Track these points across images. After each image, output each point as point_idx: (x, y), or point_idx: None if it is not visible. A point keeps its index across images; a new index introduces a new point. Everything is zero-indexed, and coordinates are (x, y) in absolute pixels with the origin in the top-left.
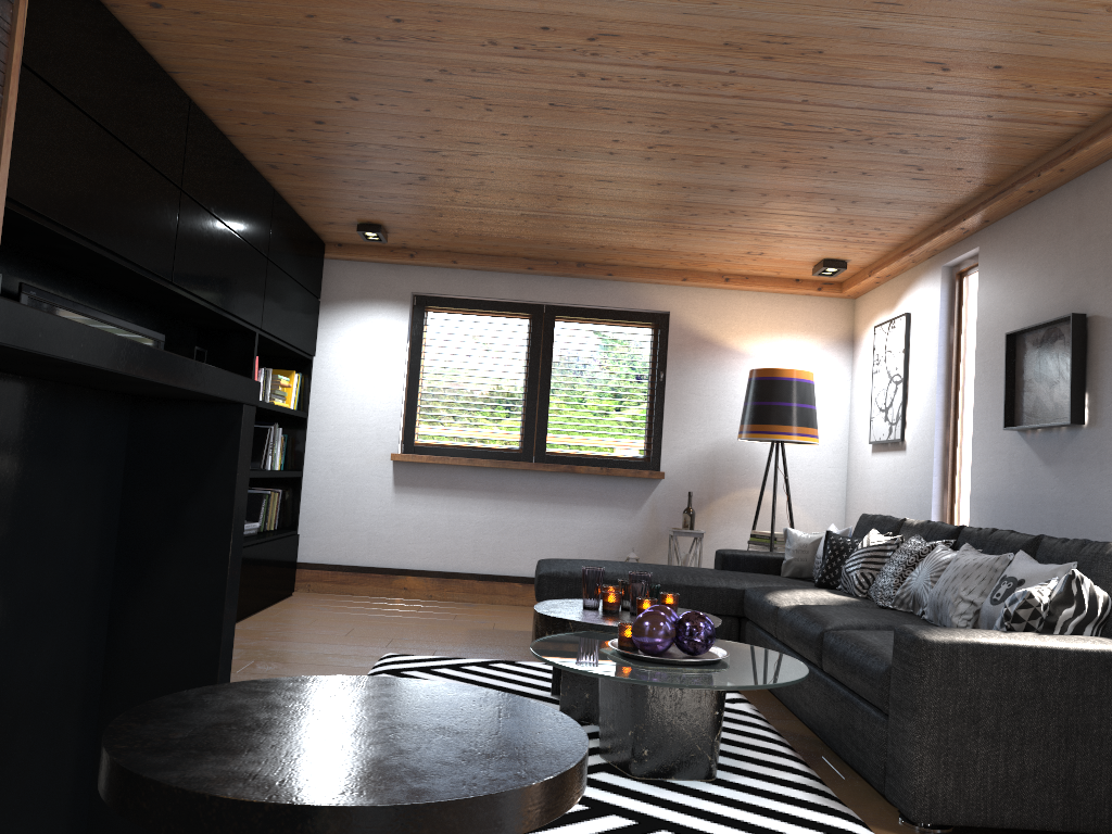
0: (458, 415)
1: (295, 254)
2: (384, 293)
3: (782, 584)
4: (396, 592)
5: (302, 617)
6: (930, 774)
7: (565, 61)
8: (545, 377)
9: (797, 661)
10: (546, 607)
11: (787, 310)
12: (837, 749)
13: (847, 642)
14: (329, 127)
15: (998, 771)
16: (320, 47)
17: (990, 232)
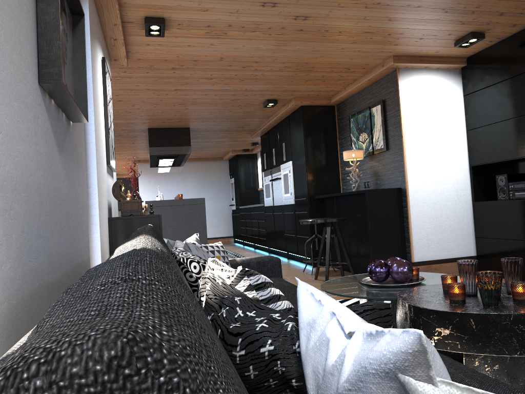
0: None
1: None
2: None
3: None
4: None
5: None
6: None
7: None
8: None
9: (328, 290)
10: None
11: None
12: None
13: None
14: None
15: None
16: None
17: None
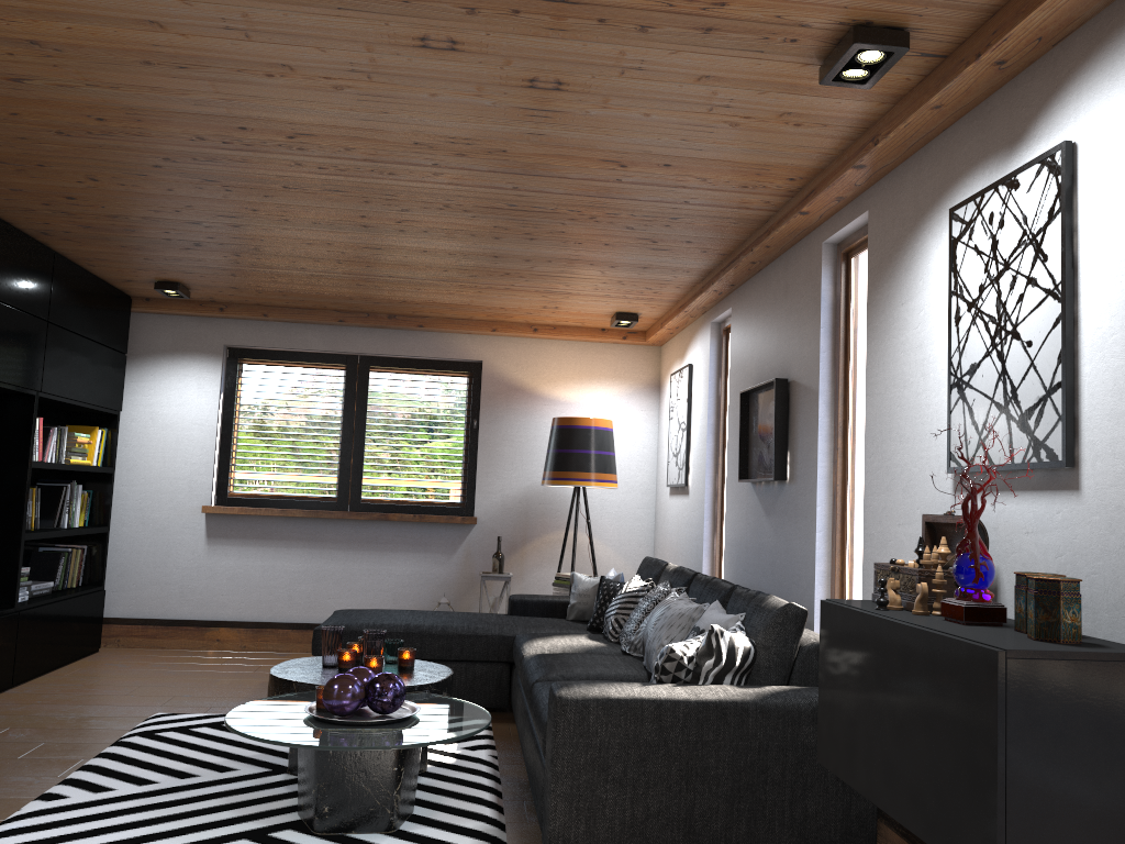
0: (273, 465)
1: (89, 313)
2: (196, 346)
3: (555, 629)
4: (209, 644)
5: (93, 676)
6: (563, 819)
7: (277, 153)
8: (360, 426)
9: (486, 715)
10: (284, 667)
11: (597, 357)
12: (532, 794)
13: (542, 693)
14: (82, 202)
15: (625, 813)
16: (38, 138)
17: (738, 295)
